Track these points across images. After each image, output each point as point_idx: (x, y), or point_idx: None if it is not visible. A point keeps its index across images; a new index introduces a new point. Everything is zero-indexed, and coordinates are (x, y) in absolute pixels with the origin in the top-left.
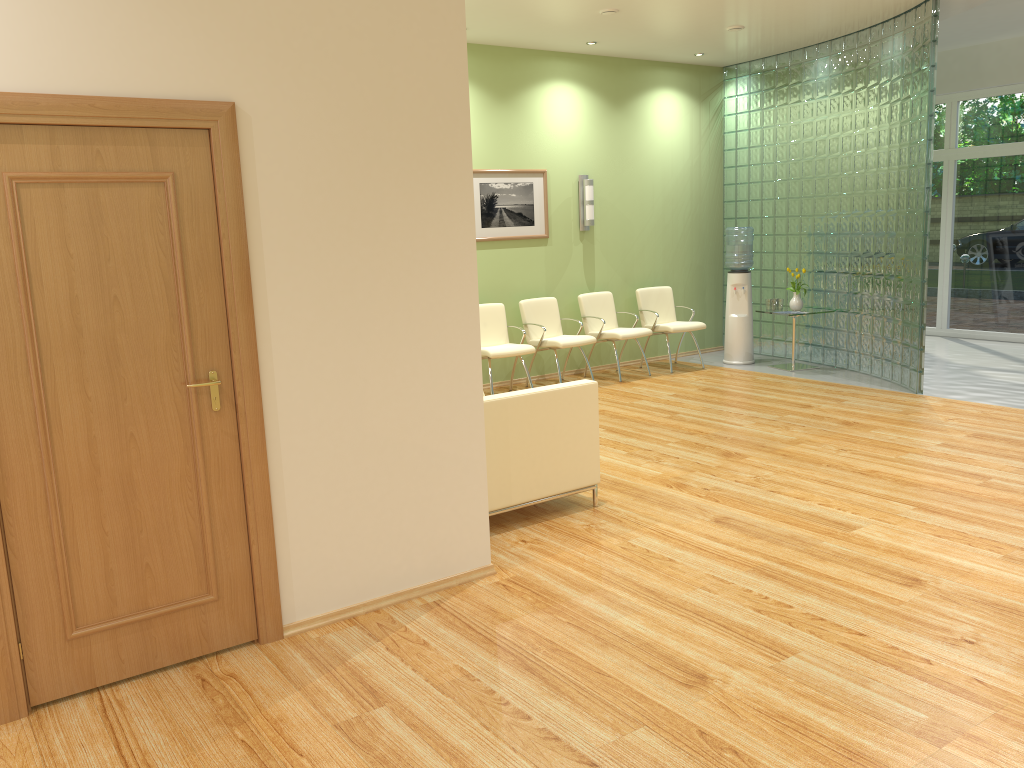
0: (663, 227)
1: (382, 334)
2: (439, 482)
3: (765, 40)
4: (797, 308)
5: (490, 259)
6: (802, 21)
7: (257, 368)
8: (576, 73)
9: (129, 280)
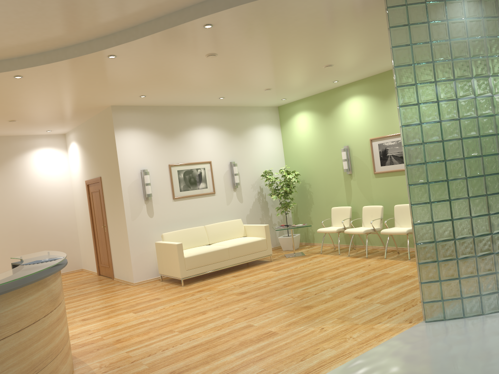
0: None
1: (116, 221)
2: (125, 257)
3: None
4: None
5: (386, 182)
6: None
7: (106, 225)
8: None
9: (98, 207)
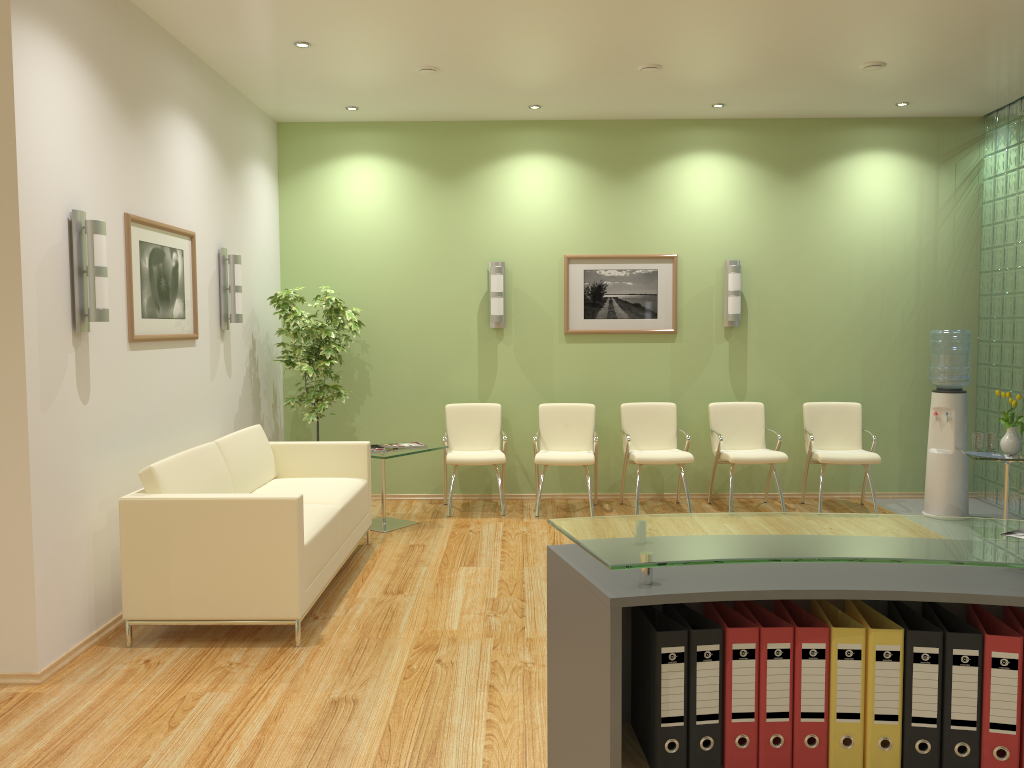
0: (865, 326)
1: None
2: None
3: (963, 75)
4: (1008, 450)
5: (594, 354)
6: (959, 43)
7: None
8: (728, 141)
9: None
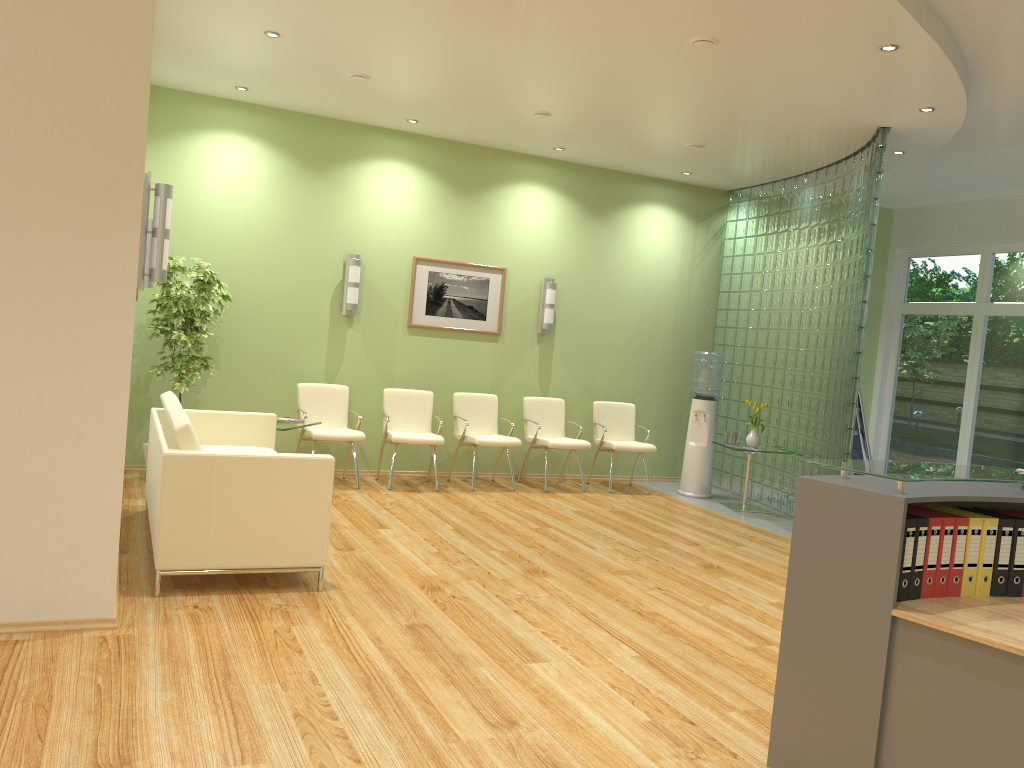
0: (638, 343)
1: (6, 356)
2: (57, 518)
3: (743, 163)
4: (752, 444)
5: (431, 347)
6: (761, 144)
7: None
8: (553, 178)
9: None
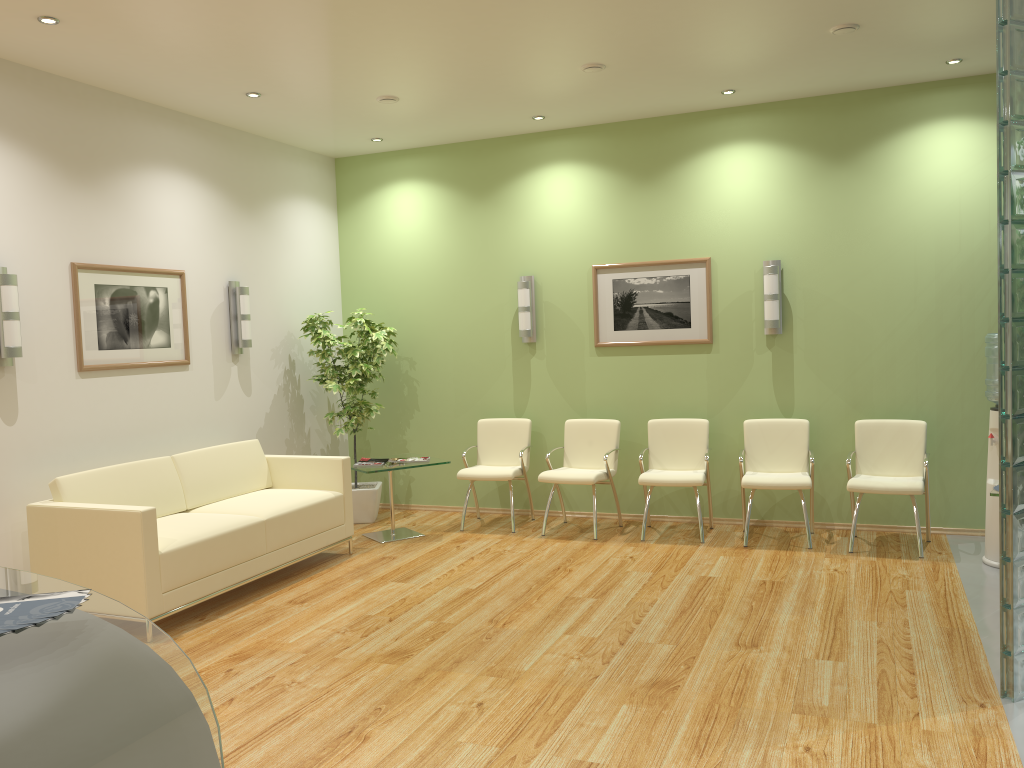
0: (939, 329)
1: None
2: None
3: (983, 21)
4: None
5: (625, 367)
6: None
7: None
8: (763, 128)
9: None
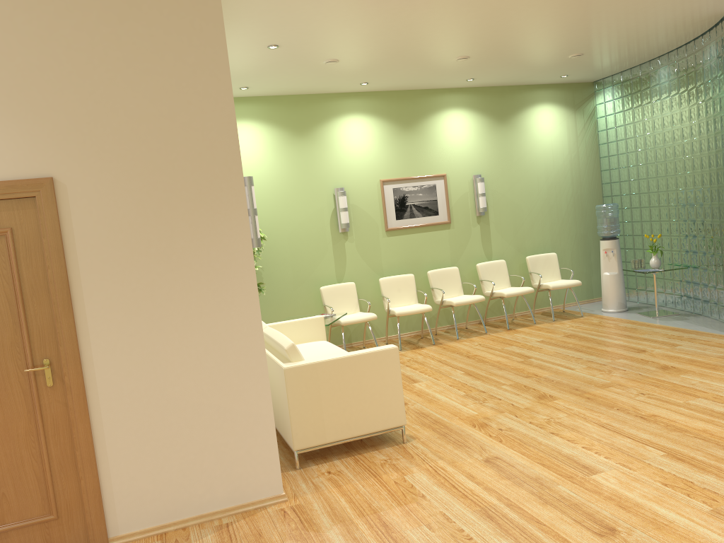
0: (549, 207)
1: (178, 326)
2: (233, 432)
3: (610, 60)
4: (655, 266)
5: (404, 242)
6: (628, 43)
7: (78, 355)
8: (466, 101)
9: None
